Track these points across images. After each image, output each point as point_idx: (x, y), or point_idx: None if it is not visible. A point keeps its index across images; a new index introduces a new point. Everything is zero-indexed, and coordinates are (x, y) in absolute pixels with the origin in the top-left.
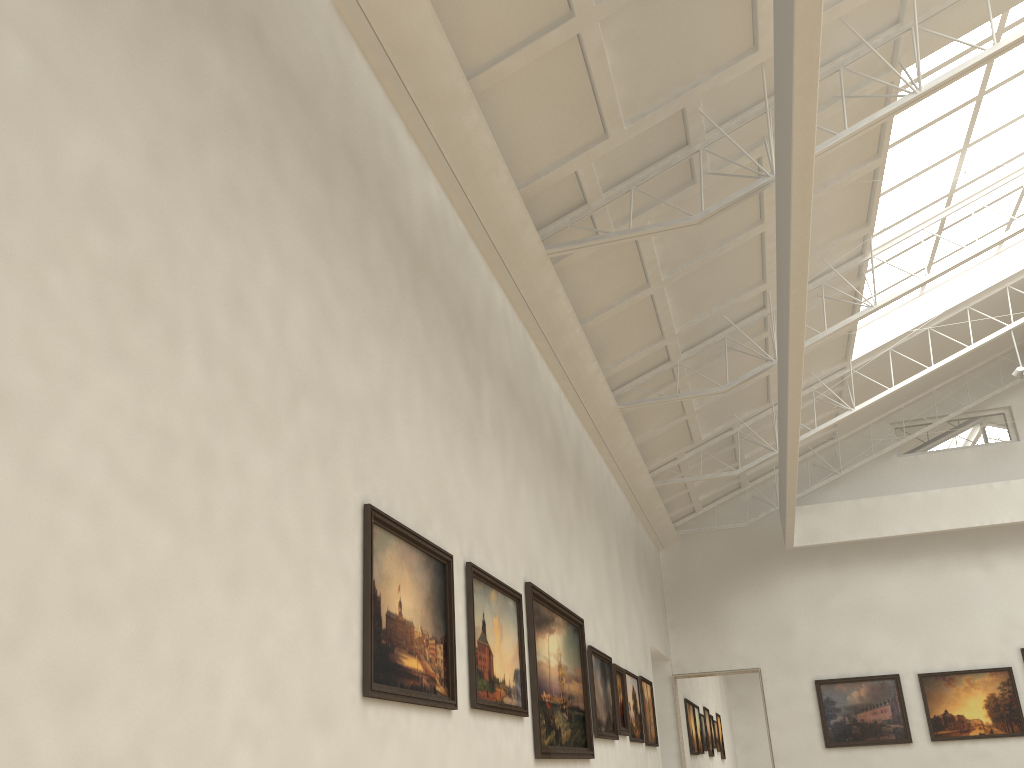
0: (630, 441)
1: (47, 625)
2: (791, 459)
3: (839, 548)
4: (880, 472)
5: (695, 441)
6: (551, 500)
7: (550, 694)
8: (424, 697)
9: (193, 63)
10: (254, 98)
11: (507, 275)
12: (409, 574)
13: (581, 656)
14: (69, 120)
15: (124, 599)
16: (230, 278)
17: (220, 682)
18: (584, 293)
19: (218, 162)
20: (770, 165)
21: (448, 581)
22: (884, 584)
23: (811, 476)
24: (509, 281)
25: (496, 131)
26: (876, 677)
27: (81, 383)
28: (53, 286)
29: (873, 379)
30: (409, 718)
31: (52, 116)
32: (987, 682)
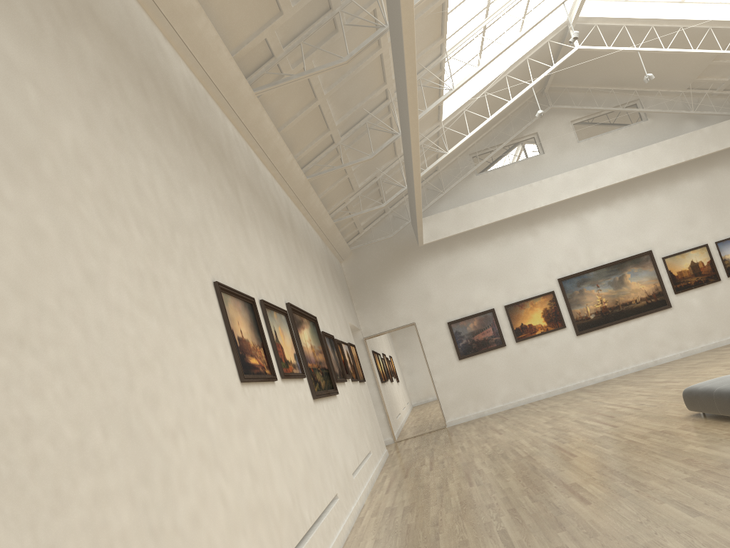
0: (317, 198)
1: (137, 375)
2: (417, 193)
3: (450, 240)
4: (467, 187)
5: (355, 189)
6: (285, 249)
7: (311, 363)
8: (264, 377)
9: (80, 53)
10: (105, 59)
11: (232, 112)
12: (240, 314)
13: (319, 338)
14: (57, 118)
15: (153, 357)
16: (132, 176)
17: (193, 387)
18: (278, 112)
19: (107, 109)
20: (384, 18)
21: (256, 313)
22: (479, 257)
23: (427, 197)
24: (234, 115)
25: (214, 22)
26: (481, 313)
27: (108, 258)
28: (84, 212)
29: (456, 129)
30: (260, 389)
31: (52, 120)
32: (542, 302)
